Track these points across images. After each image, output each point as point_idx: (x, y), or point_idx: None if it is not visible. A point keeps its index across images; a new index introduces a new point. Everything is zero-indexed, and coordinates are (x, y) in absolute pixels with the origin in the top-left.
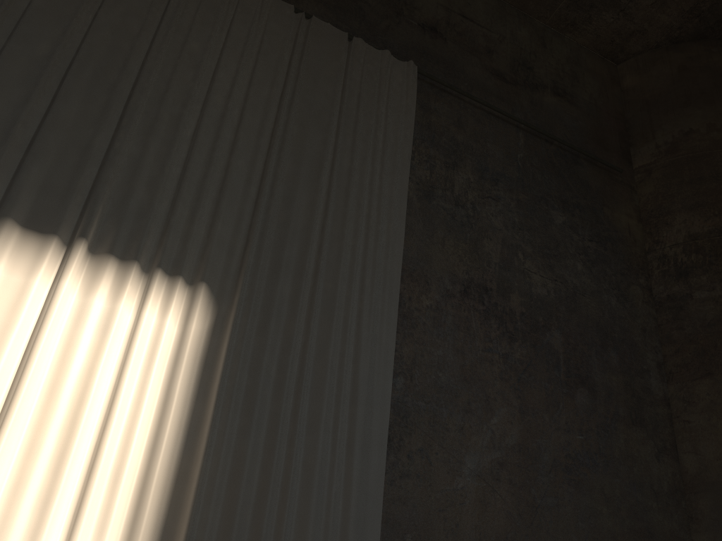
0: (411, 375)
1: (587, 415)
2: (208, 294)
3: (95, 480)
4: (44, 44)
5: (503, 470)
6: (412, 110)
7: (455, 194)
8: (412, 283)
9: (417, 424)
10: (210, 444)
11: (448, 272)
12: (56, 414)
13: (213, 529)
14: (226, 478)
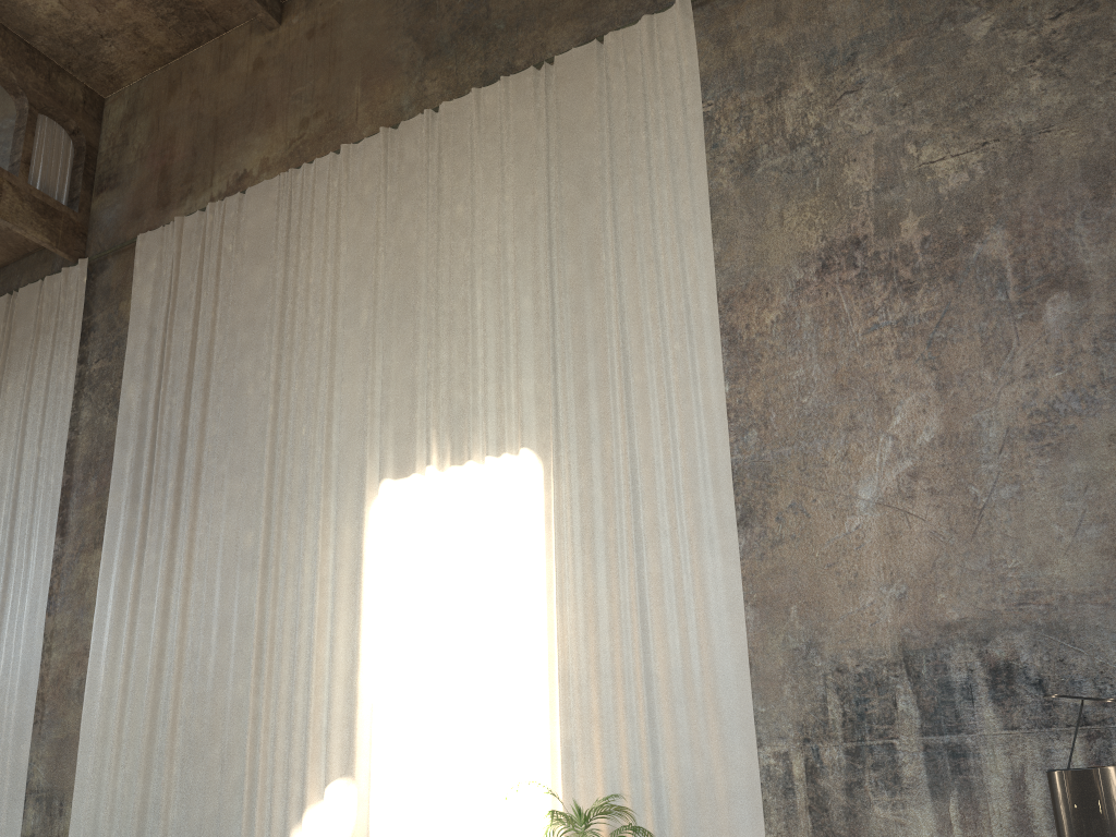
0: (765, 422)
1: (1070, 332)
2: (530, 456)
3: (489, 655)
4: (363, 311)
5: (916, 481)
6: (693, 70)
7: (787, 134)
8: (747, 304)
9: (783, 476)
10: (558, 594)
11: (793, 256)
12: (454, 614)
13: (585, 664)
14: (585, 617)
